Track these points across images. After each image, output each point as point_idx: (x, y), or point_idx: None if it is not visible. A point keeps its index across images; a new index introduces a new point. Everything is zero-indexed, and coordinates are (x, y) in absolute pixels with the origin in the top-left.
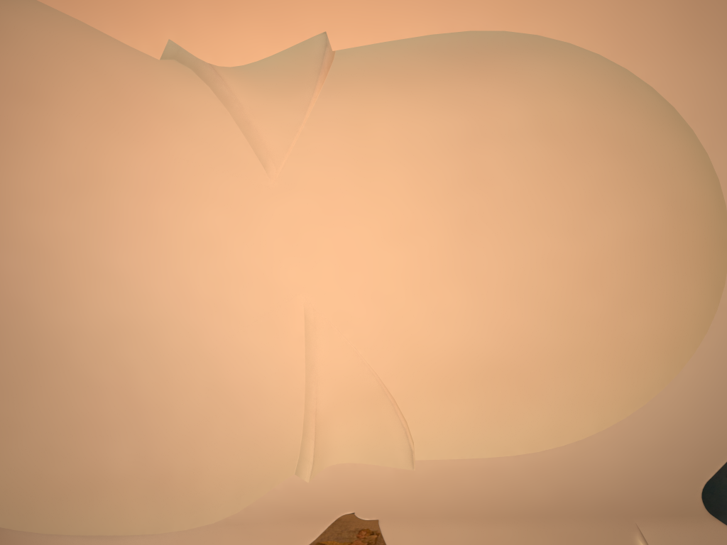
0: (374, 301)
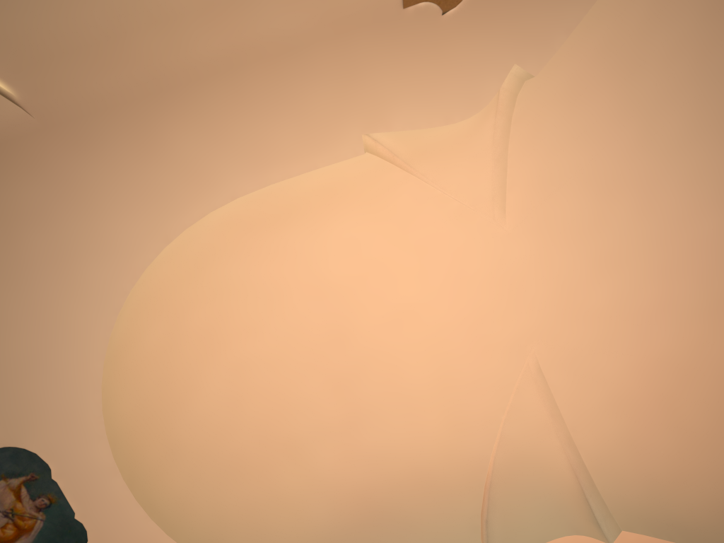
0: (425, 244)
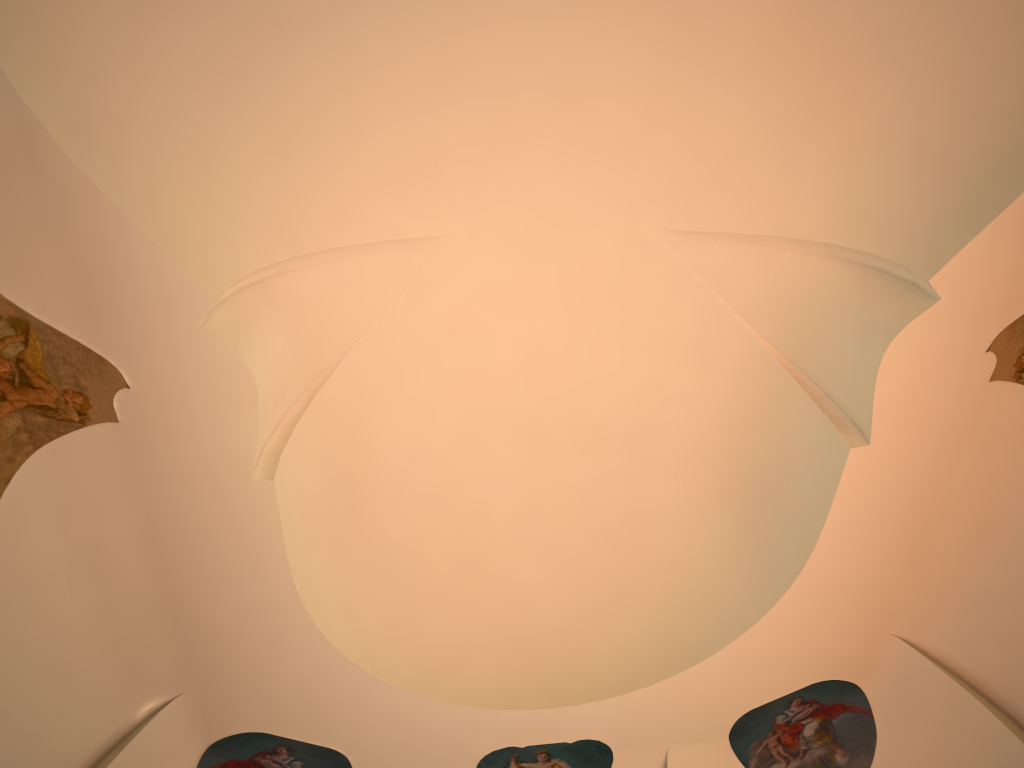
0: (446, 332)
